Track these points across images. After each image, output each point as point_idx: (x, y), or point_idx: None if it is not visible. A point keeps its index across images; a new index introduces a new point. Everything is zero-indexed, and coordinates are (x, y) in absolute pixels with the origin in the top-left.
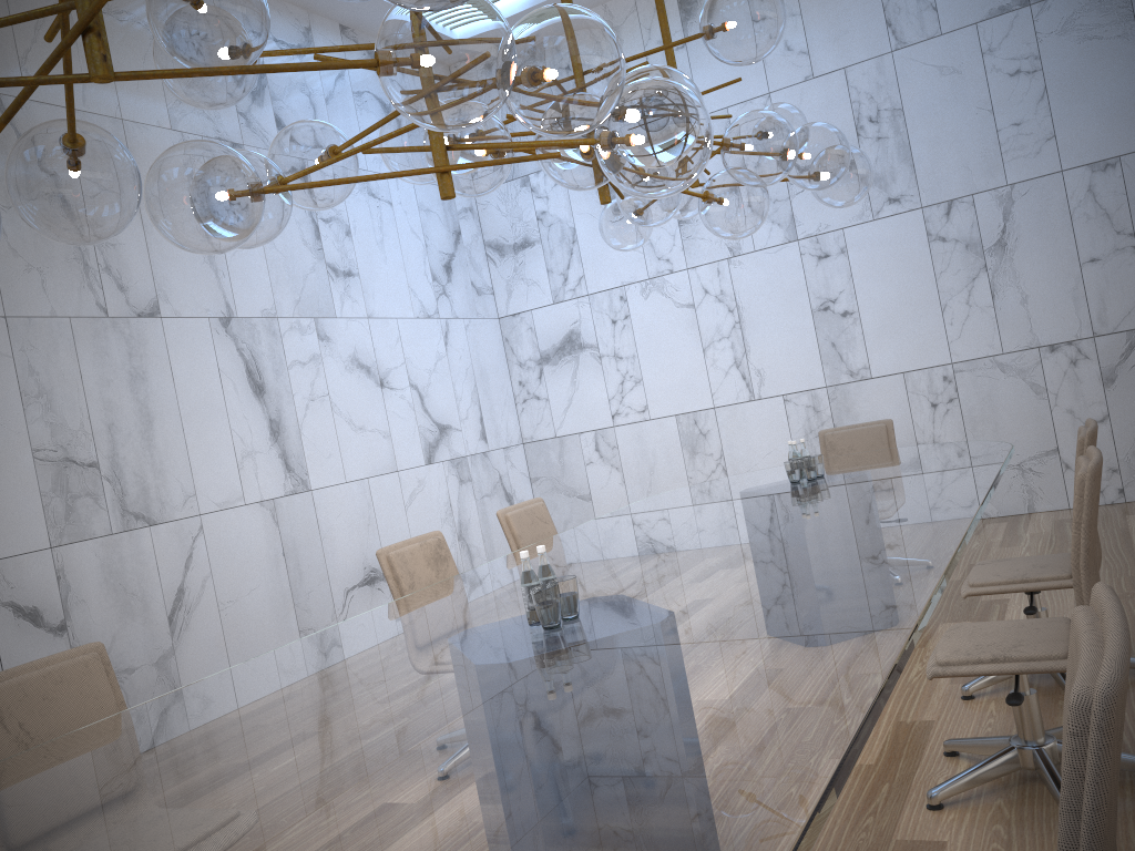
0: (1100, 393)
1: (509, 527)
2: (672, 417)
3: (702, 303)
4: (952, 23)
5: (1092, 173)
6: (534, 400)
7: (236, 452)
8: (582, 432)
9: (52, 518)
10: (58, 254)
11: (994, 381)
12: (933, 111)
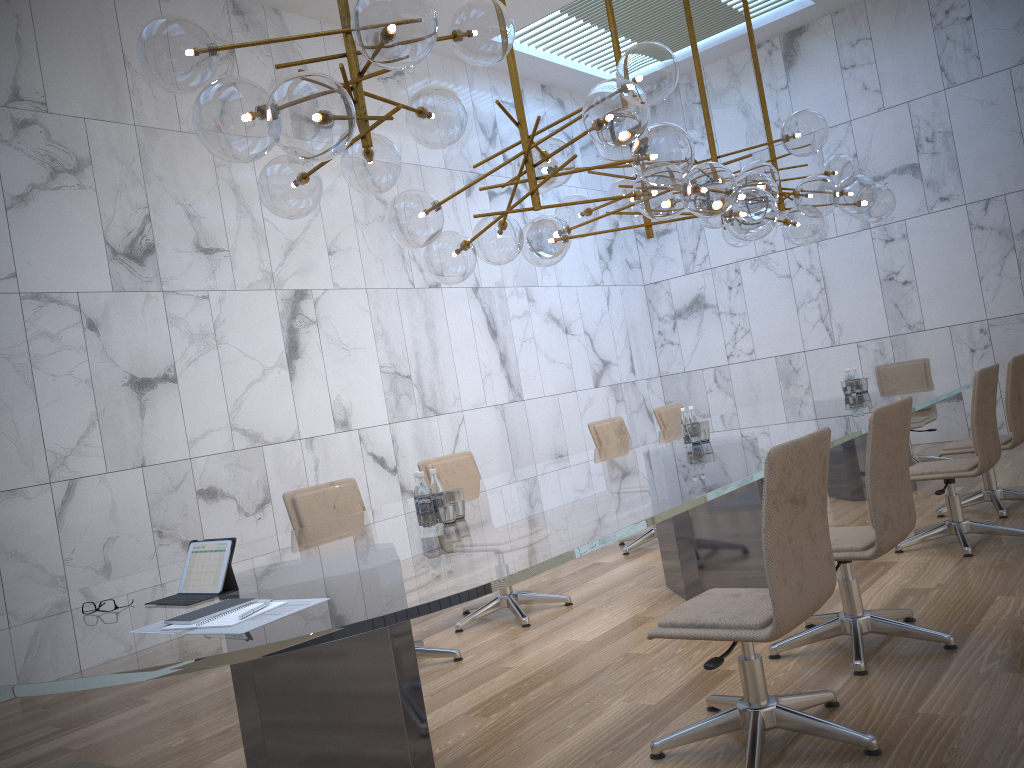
0: None
1: (660, 419)
2: (772, 358)
3: (796, 274)
4: (991, 68)
5: None
6: (669, 345)
7: (481, 373)
8: (704, 368)
9: (389, 406)
10: (389, 250)
11: (1019, 333)
12: (975, 133)
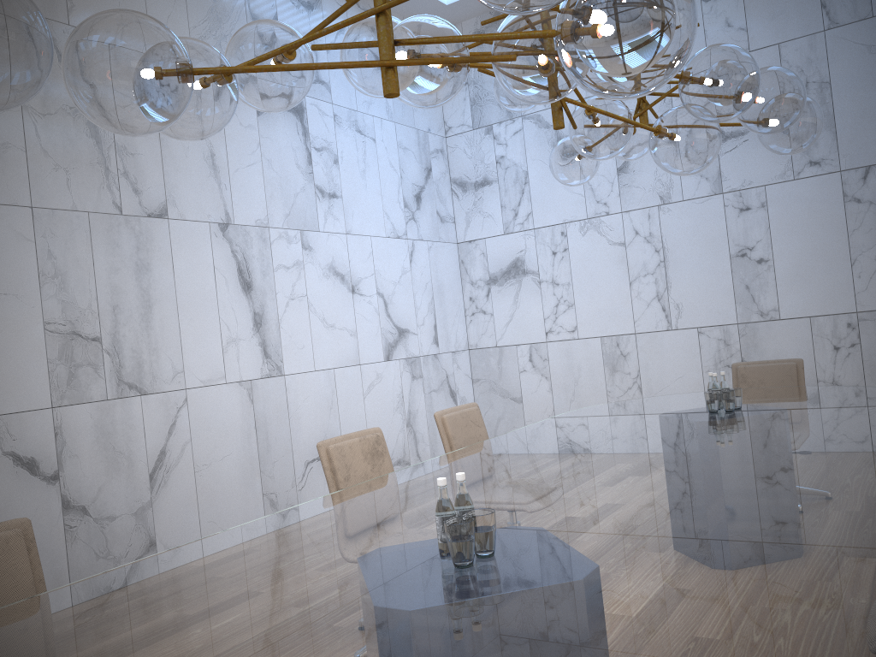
0: None
1: (444, 428)
2: (597, 338)
3: (632, 242)
4: None
5: None
6: (481, 314)
7: (222, 338)
8: (519, 344)
9: (56, 382)
10: (83, 158)
11: None
12: (859, 85)
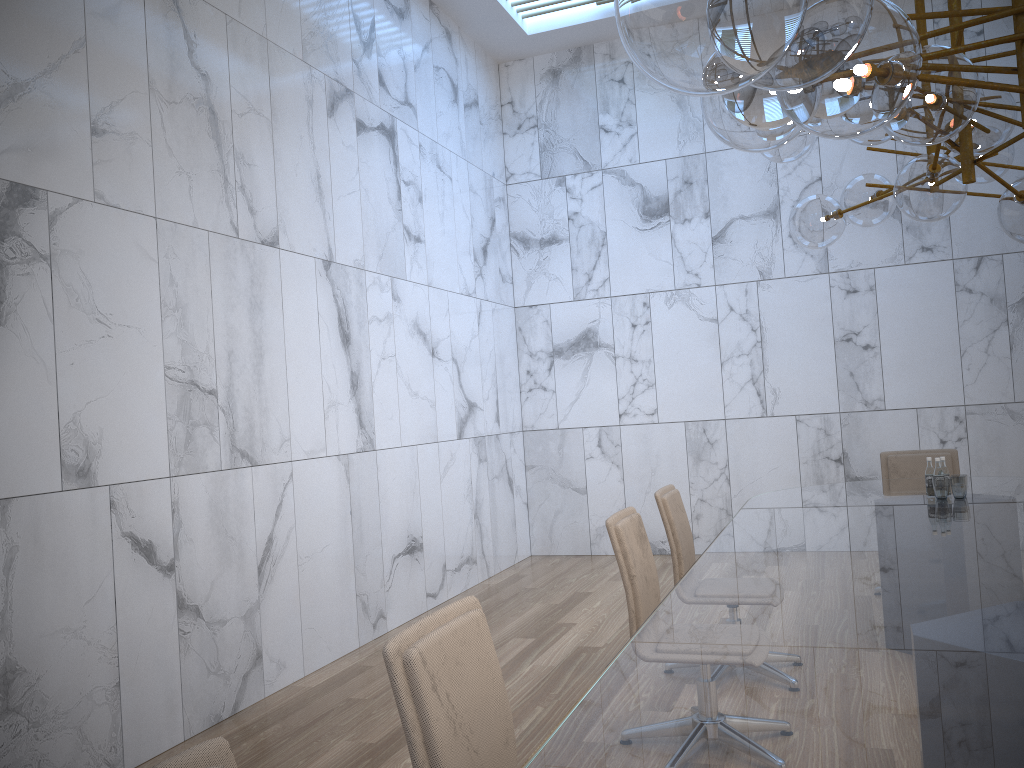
0: None
1: (665, 512)
2: (681, 423)
3: (725, 319)
4: None
5: None
6: (540, 390)
7: (324, 401)
8: (586, 427)
9: (174, 444)
10: (204, 162)
11: (1003, 427)
12: None
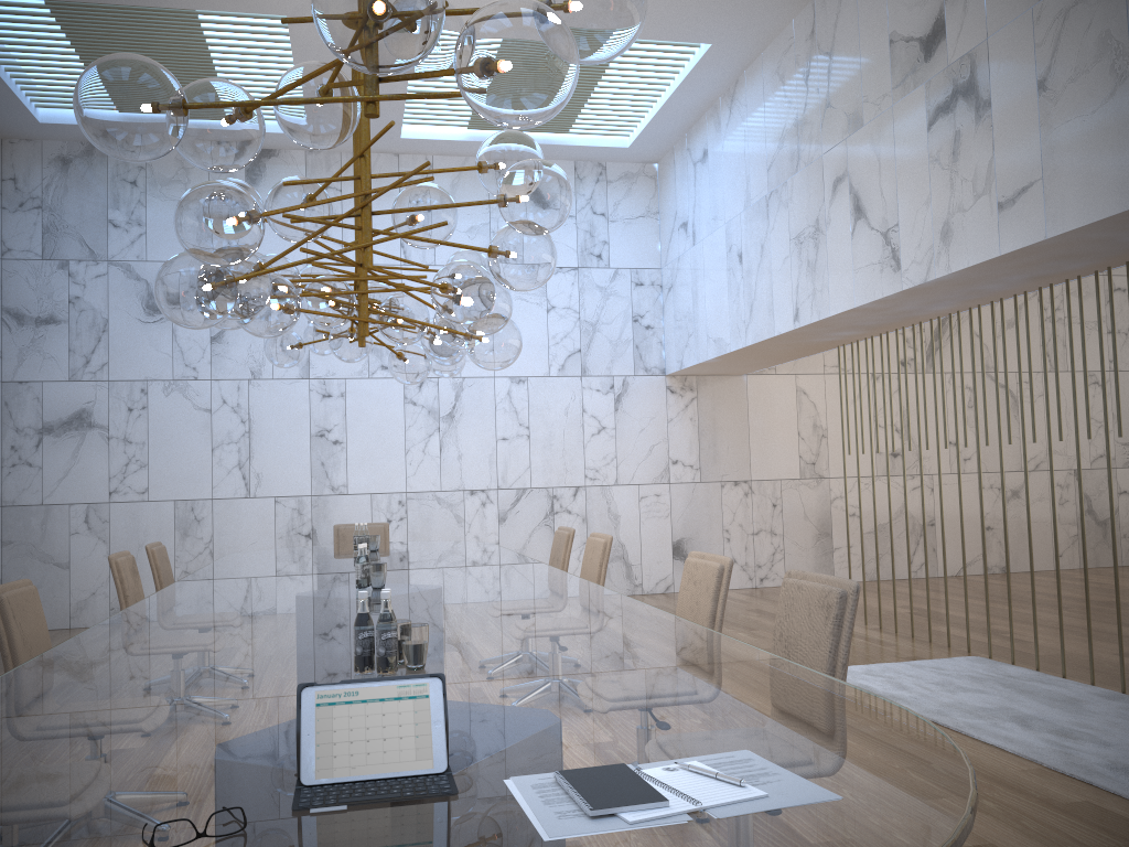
0: (496, 527)
1: (153, 560)
2: (171, 501)
3: (219, 410)
4: (443, 260)
5: (511, 383)
6: (26, 466)
7: None
8: (73, 503)
9: None
10: None
11: (433, 509)
12: None
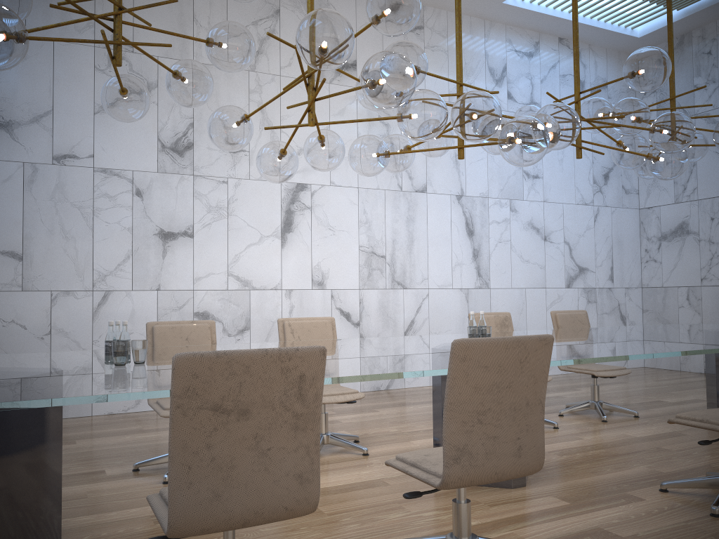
0: None
1: (556, 321)
2: None
3: None
4: None
5: None
6: (652, 262)
7: (452, 262)
8: (679, 286)
9: (362, 276)
10: None
11: None
12: None
